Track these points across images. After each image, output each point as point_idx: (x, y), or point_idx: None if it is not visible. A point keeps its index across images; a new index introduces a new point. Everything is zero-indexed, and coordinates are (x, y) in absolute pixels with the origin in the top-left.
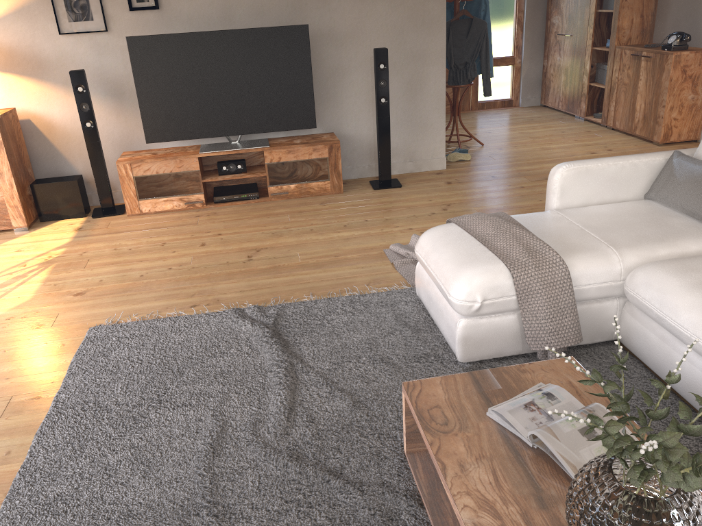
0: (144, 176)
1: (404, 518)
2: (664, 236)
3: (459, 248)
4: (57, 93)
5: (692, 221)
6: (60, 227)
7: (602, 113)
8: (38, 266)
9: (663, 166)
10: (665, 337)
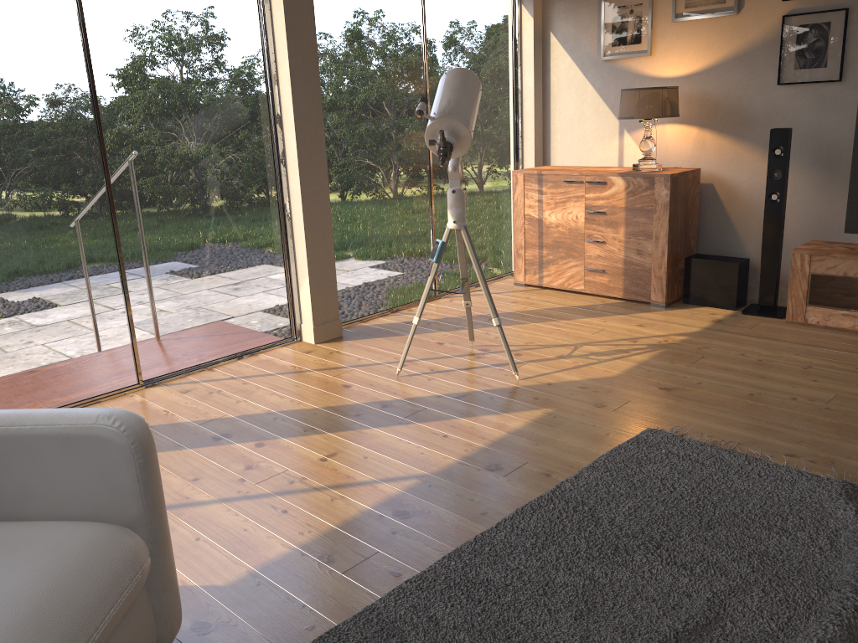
0: (824, 275)
1: None
2: None
3: None
4: (753, 156)
5: None
6: (699, 313)
7: None
8: (647, 346)
9: None
10: None
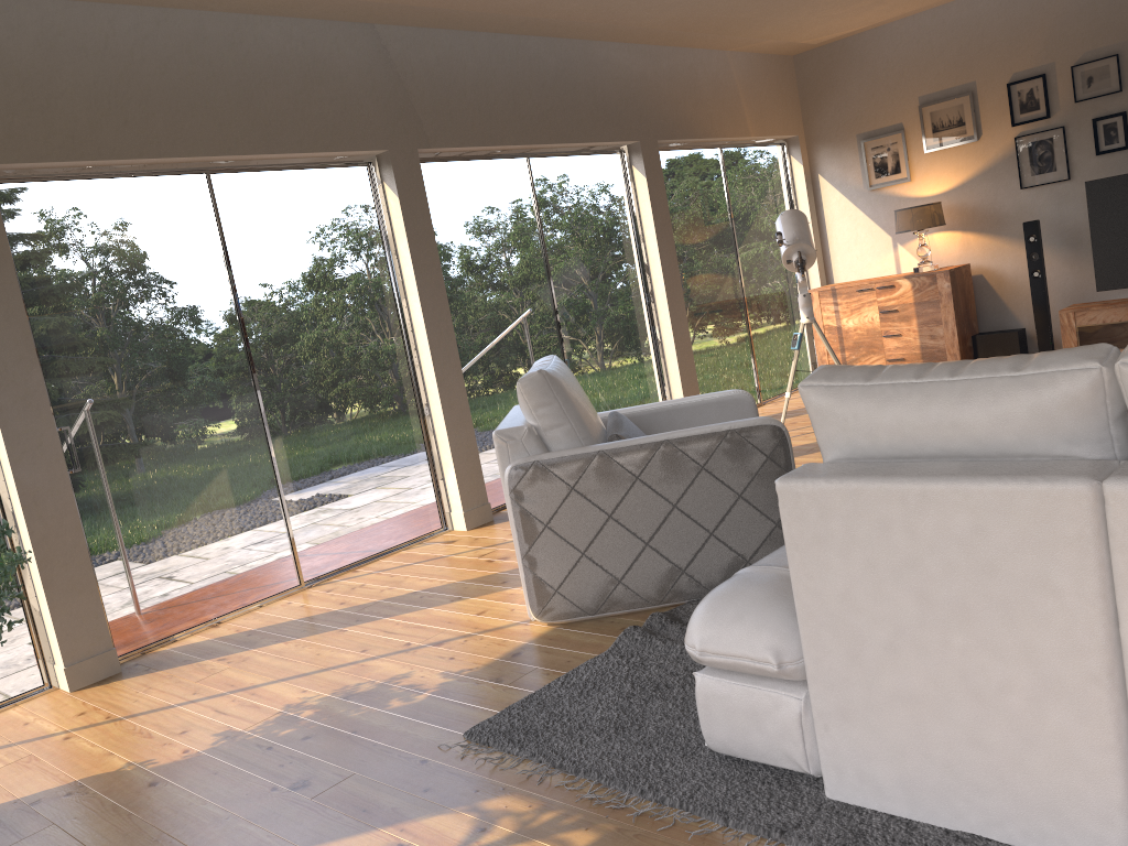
0: (1087, 326)
1: None
2: None
3: None
4: (1011, 247)
5: None
6: None
7: None
8: None
9: None
10: None
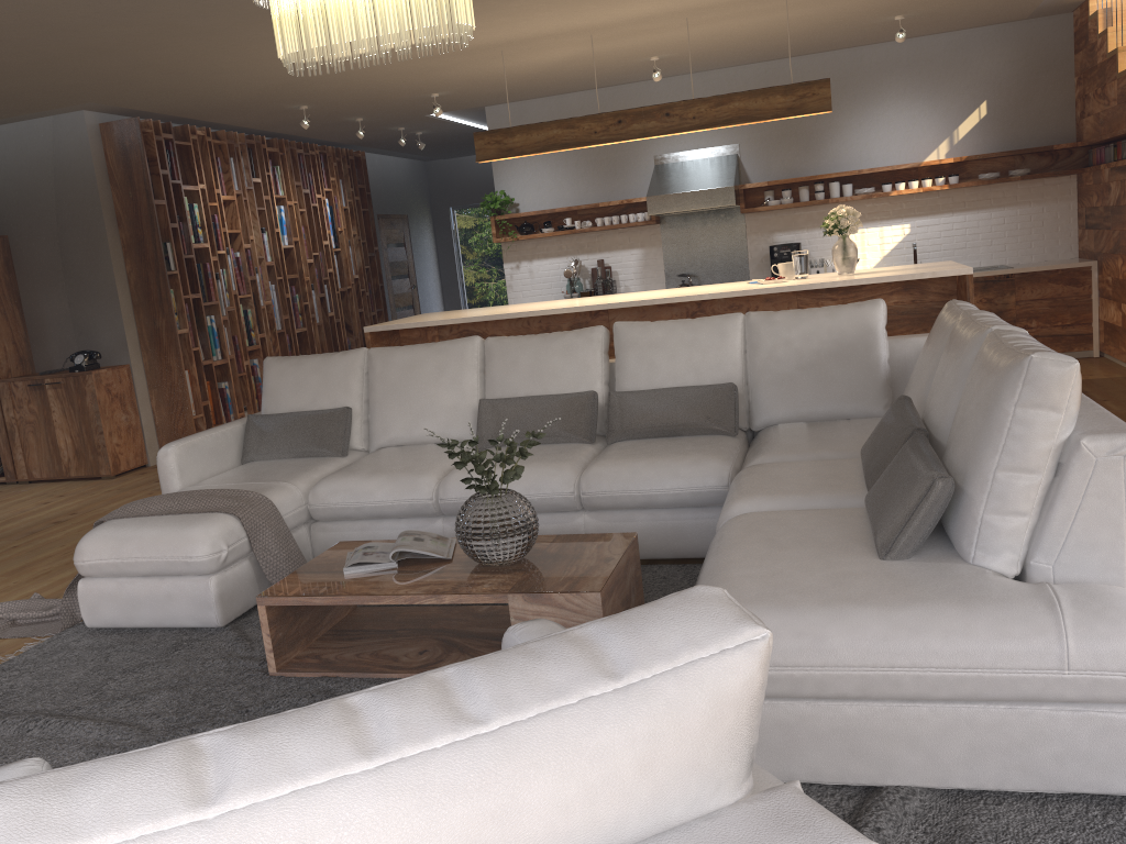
0: None
1: (335, 685)
2: (304, 468)
3: (159, 524)
4: None
5: (306, 458)
6: None
7: (4, 467)
8: None
9: (244, 431)
10: (365, 526)
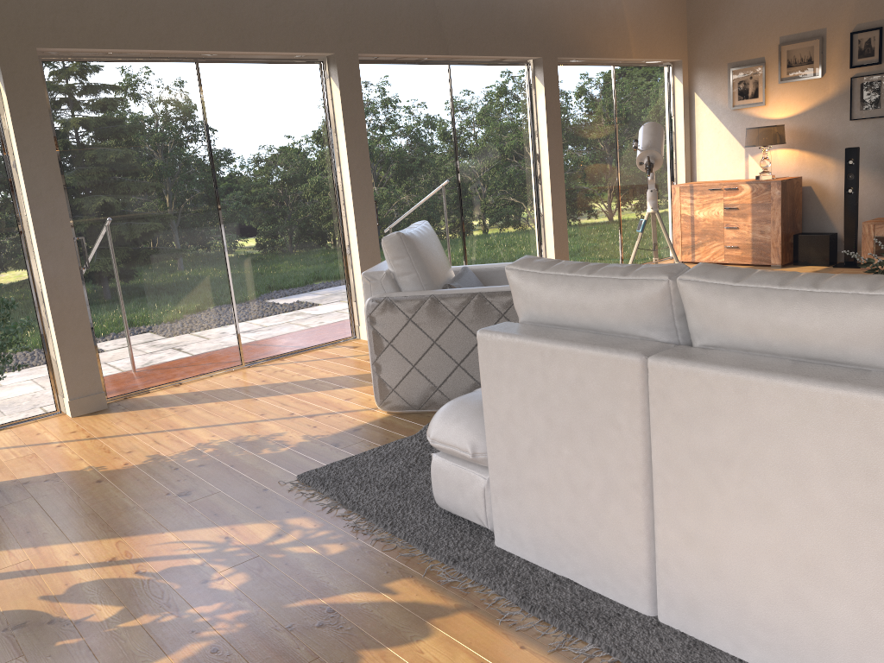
0: (883, 236)
1: None
2: None
3: None
4: (836, 166)
5: None
6: (804, 269)
7: None
8: None
9: None
10: None
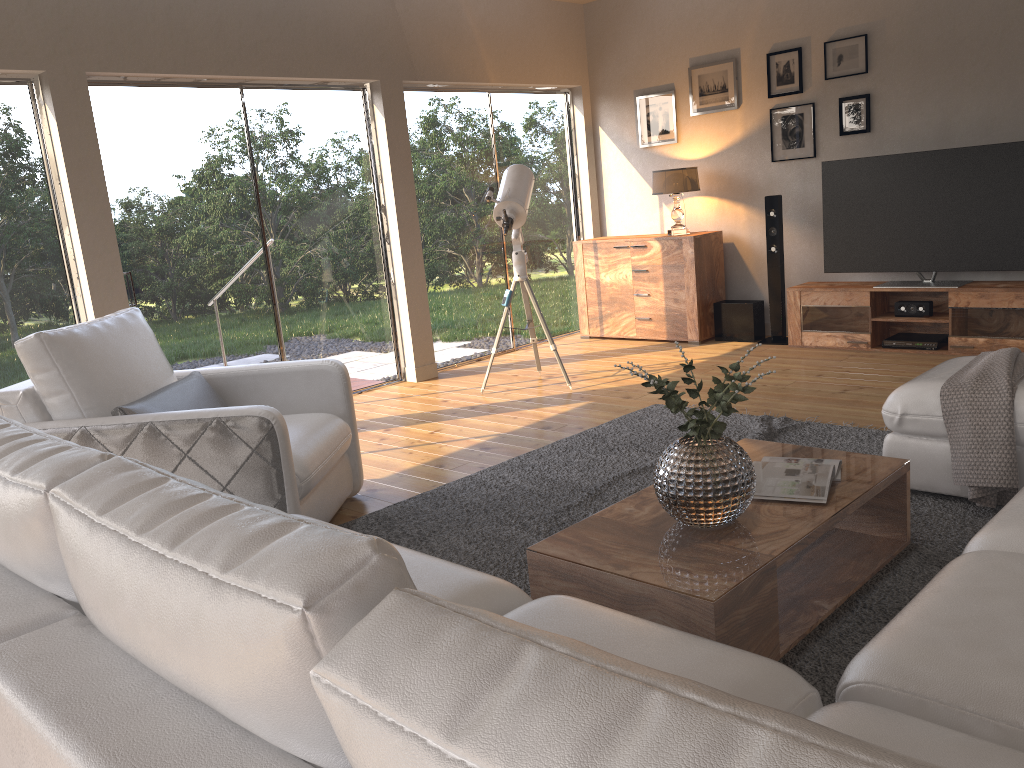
0: (811, 306)
1: None
2: None
3: (934, 370)
4: (760, 218)
5: None
6: (724, 346)
7: None
8: (674, 366)
9: None
10: None
